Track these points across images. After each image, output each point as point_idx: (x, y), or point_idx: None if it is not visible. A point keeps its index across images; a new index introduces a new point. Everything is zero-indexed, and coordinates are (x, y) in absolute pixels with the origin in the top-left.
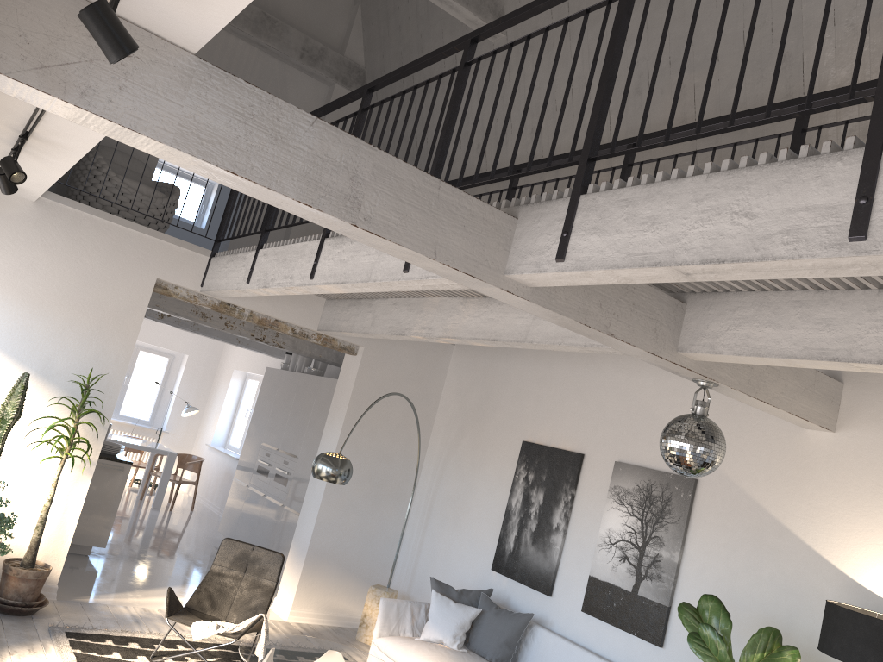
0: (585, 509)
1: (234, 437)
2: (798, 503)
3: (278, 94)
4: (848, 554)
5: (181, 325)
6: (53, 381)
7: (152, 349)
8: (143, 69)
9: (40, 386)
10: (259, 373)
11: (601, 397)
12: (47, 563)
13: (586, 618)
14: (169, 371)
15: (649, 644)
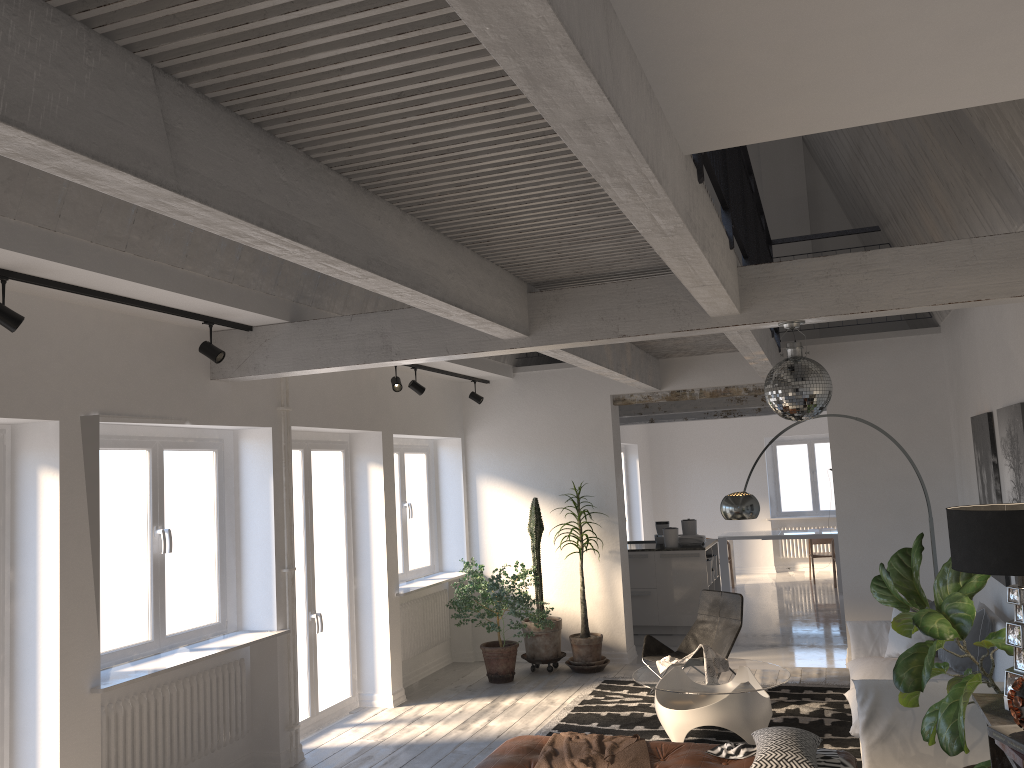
0: (1003, 476)
1: None
2: None
3: None
4: None
5: None
6: (568, 498)
7: (824, 438)
8: (272, 343)
9: (562, 504)
10: None
11: (985, 340)
12: (613, 635)
13: None
14: None
15: None
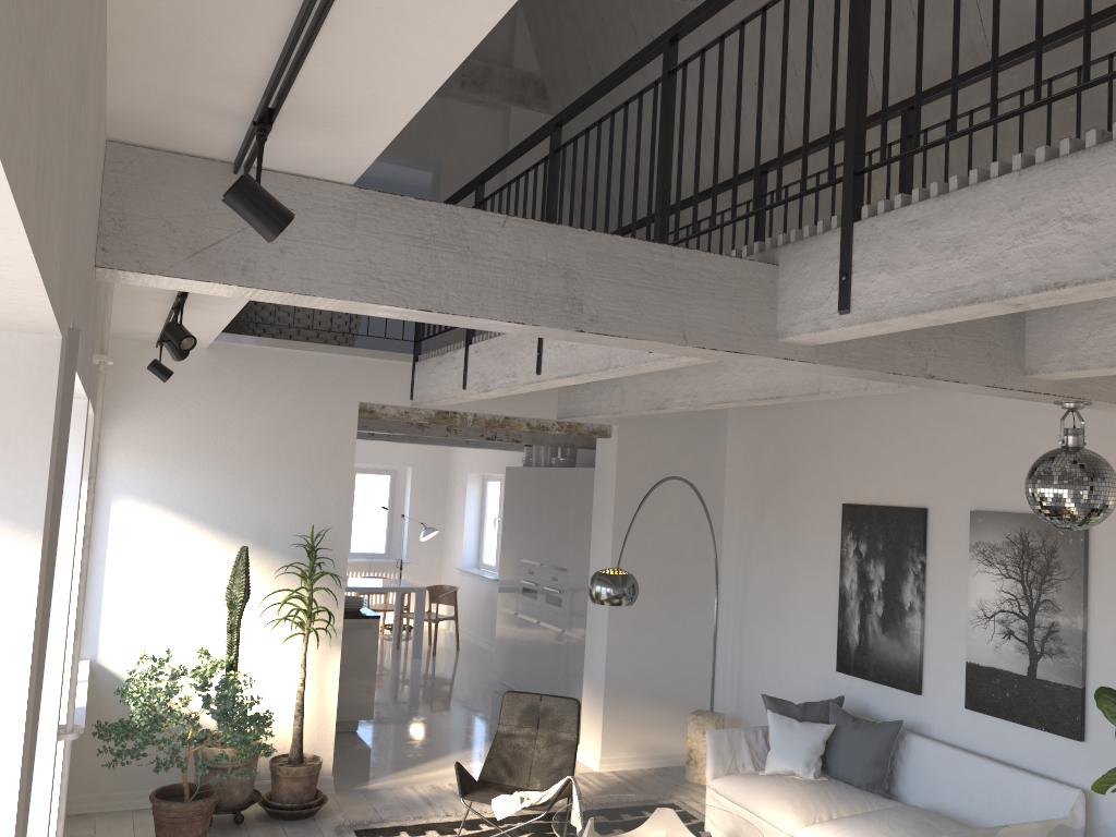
0: (942, 579)
1: (486, 553)
2: None
3: (445, 138)
4: None
5: (396, 438)
6: (273, 547)
7: (369, 469)
8: (301, 221)
9: (262, 556)
10: (499, 473)
11: (934, 431)
12: (316, 753)
13: (974, 716)
14: (394, 491)
15: (1065, 739)
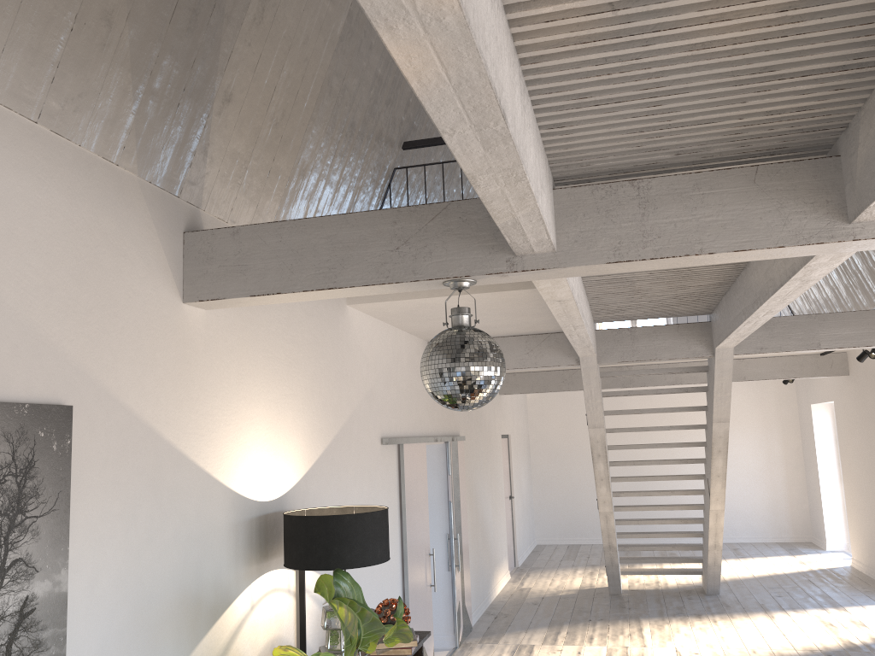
0: None
1: None
2: (188, 414)
3: None
4: (230, 464)
5: None
6: None
7: None
8: None
9: None
10: None
11: None
12: None
13: None
14: None
15: None
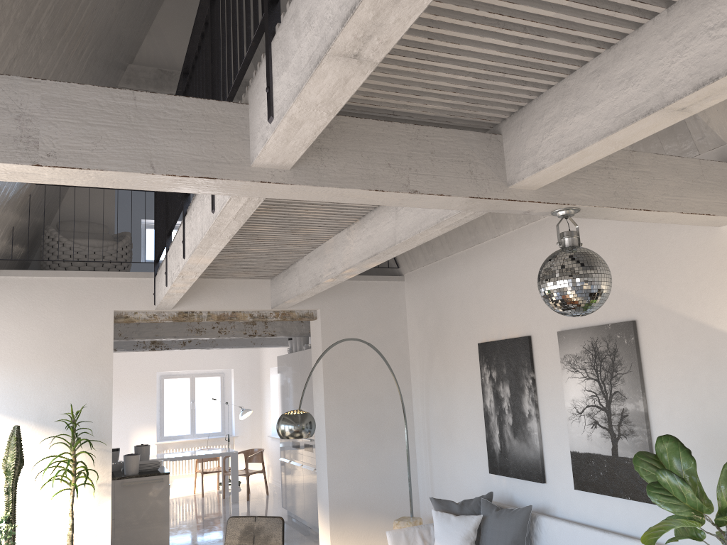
0: (547, 388)
1: None
2: None
3: None
4: None
5: (202, 346)
6: (51, 425)
7: (204, 373)
8: None
9: (42, 433)
10: None
11: (528, 276)
12: None
13: (582, 495)
14: (224, 387)
15: (646, 504)
